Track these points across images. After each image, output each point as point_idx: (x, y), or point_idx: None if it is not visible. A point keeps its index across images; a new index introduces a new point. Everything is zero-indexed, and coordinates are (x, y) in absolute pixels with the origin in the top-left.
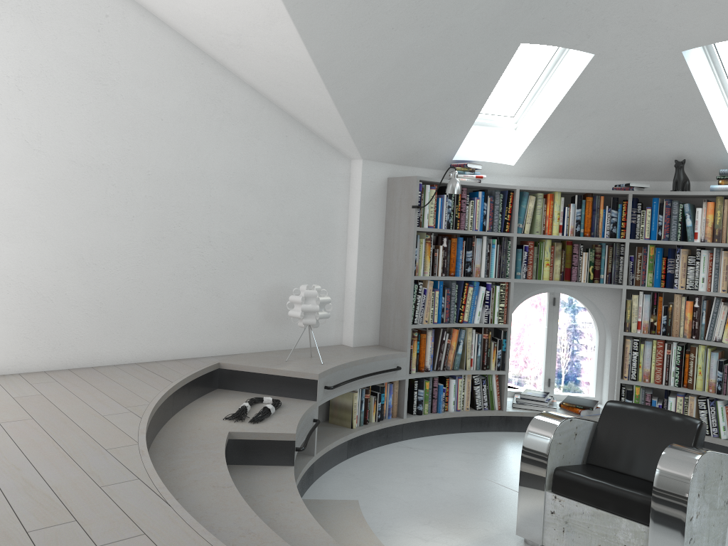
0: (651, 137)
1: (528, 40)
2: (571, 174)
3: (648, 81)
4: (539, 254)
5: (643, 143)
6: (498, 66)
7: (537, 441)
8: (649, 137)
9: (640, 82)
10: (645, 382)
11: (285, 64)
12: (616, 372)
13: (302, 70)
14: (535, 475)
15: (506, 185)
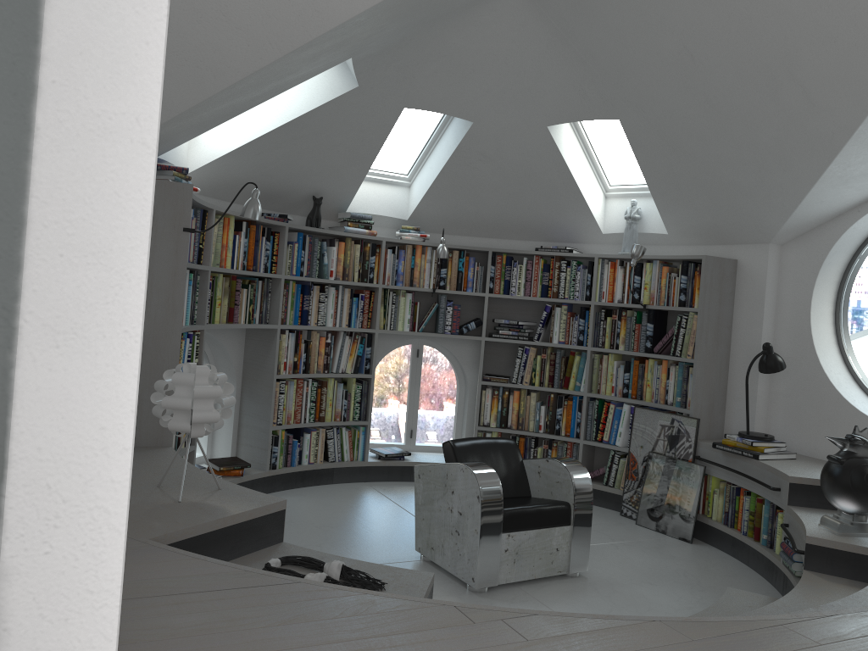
0: (315, 171)
1: (357, 56)
2: (218, 193)
3: (362, 122)
4: (214, 291)
5: (304, 175)
6: (319, 71)
7: (492, 490)
8: (313, 171)
9: (356, 122)
10: (290, 424)
11: (284, 0)
12: (243, 420)
13: (297, 21)
14: (494, 523)
15: (209, 204)
